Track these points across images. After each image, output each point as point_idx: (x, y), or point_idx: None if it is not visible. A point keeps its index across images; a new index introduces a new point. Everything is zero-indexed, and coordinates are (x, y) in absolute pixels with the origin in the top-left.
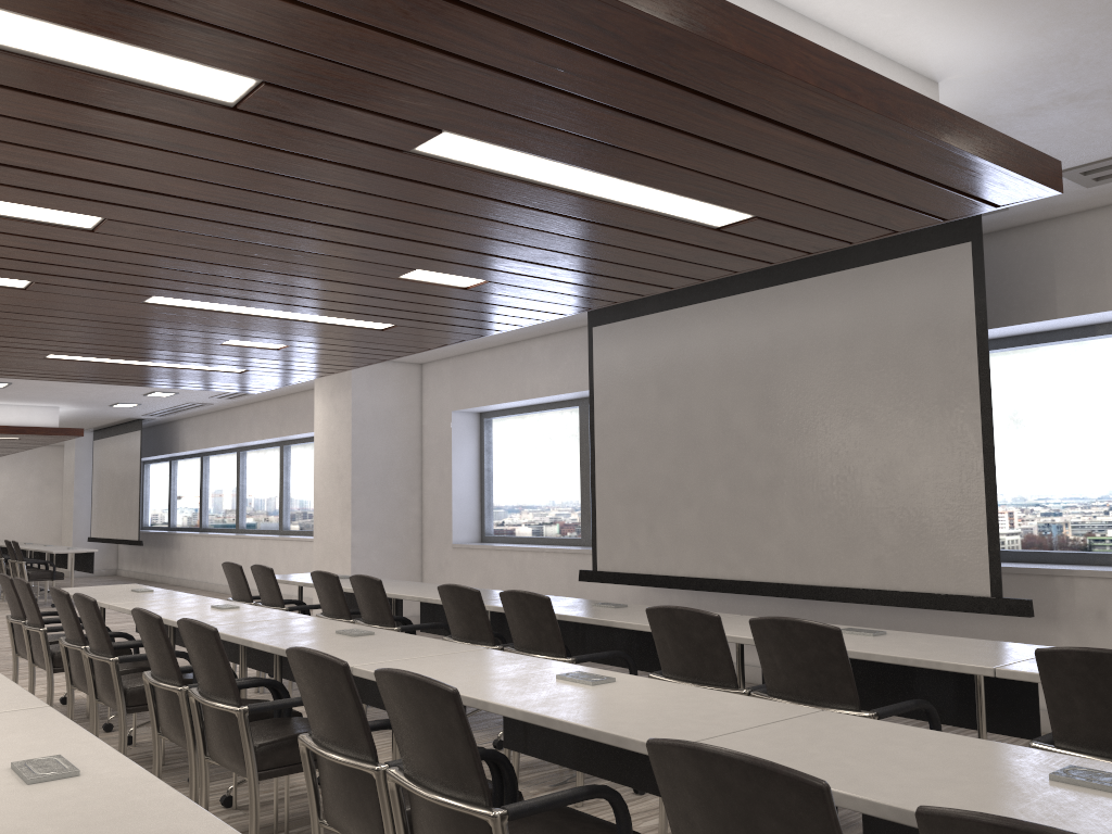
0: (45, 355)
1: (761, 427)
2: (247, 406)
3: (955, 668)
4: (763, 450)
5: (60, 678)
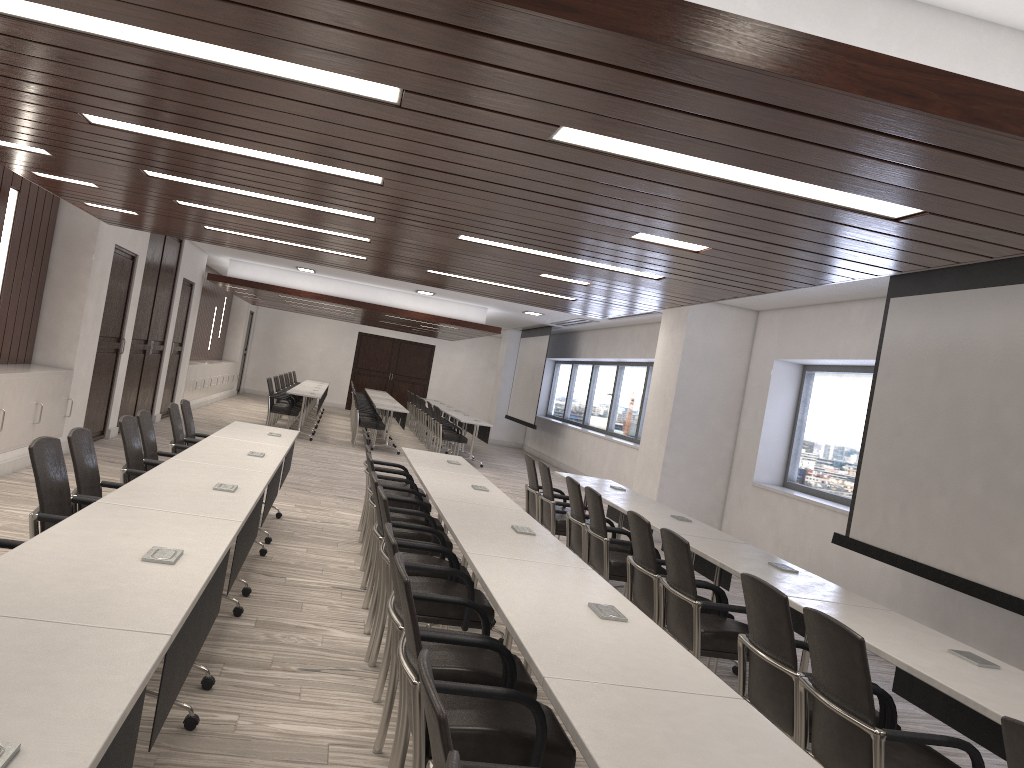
0: (424, 270)
1: None
2: (626, 328)
3: (996, 719)
4: None
5: None
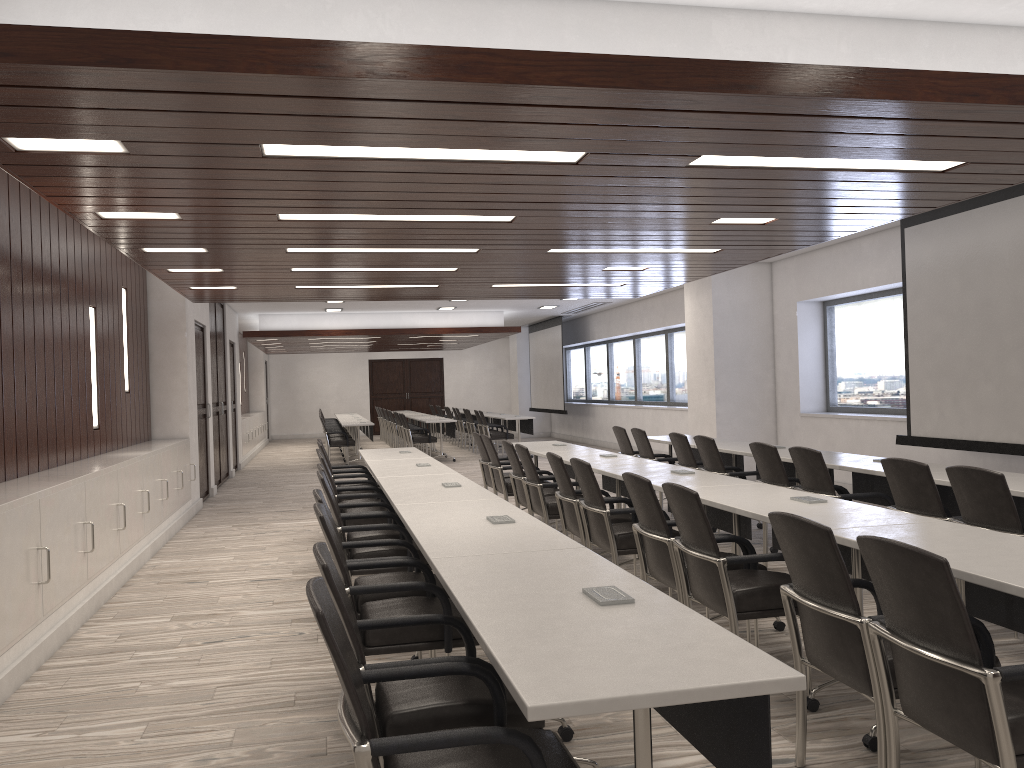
0: (490, 285)
1: None
2: (637, 303)
3: None
4: None
5: (513, 503)
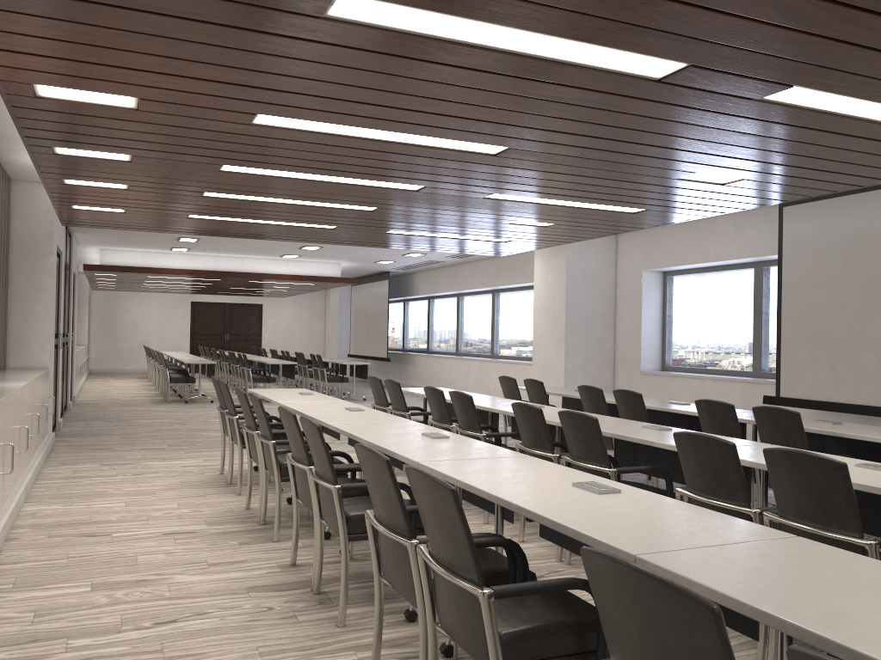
0: (387, 231)
1: None
2: (468, 263)
3: None
4: None
5: None
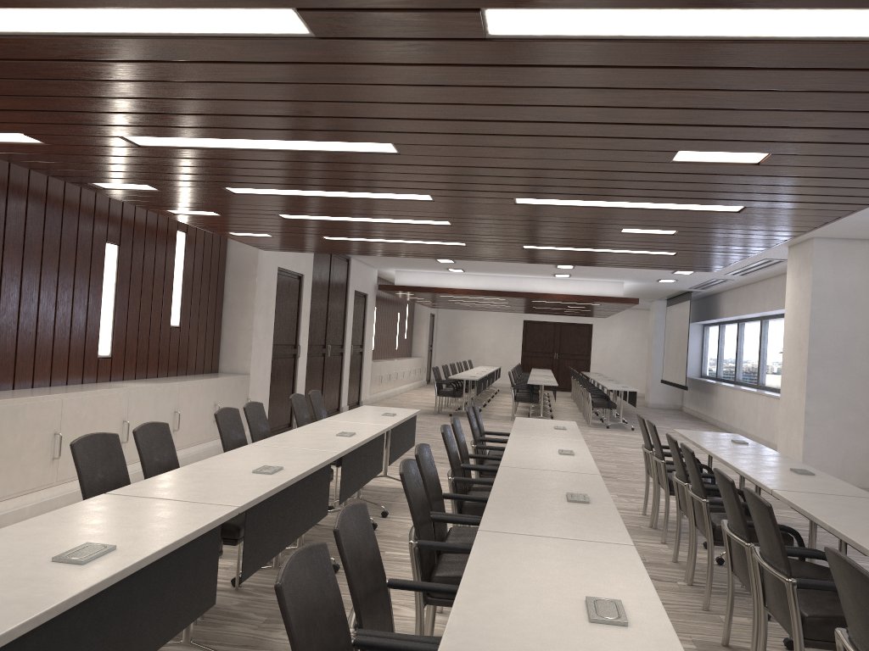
0: (519, 246)
1: None
2: (762, 282)
3: None
4: None
5: None
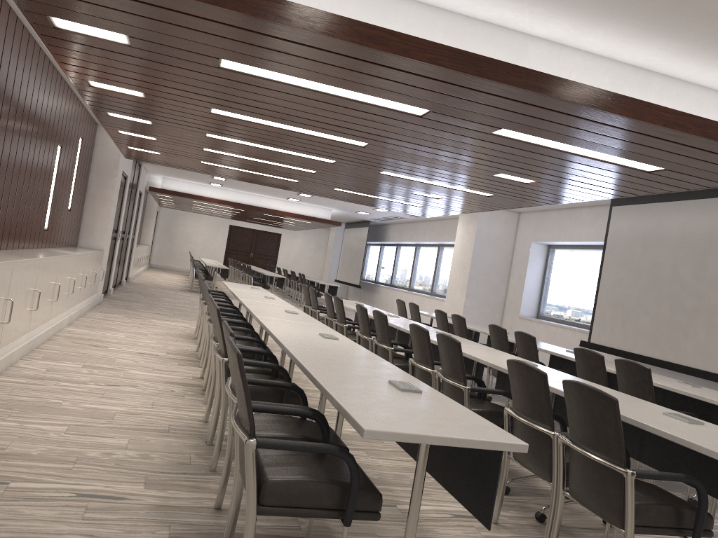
0: (333, 188)
1: (695, 277)
2: (424, 222)
3: (710, 401)
4: (694, 290)
5: None
